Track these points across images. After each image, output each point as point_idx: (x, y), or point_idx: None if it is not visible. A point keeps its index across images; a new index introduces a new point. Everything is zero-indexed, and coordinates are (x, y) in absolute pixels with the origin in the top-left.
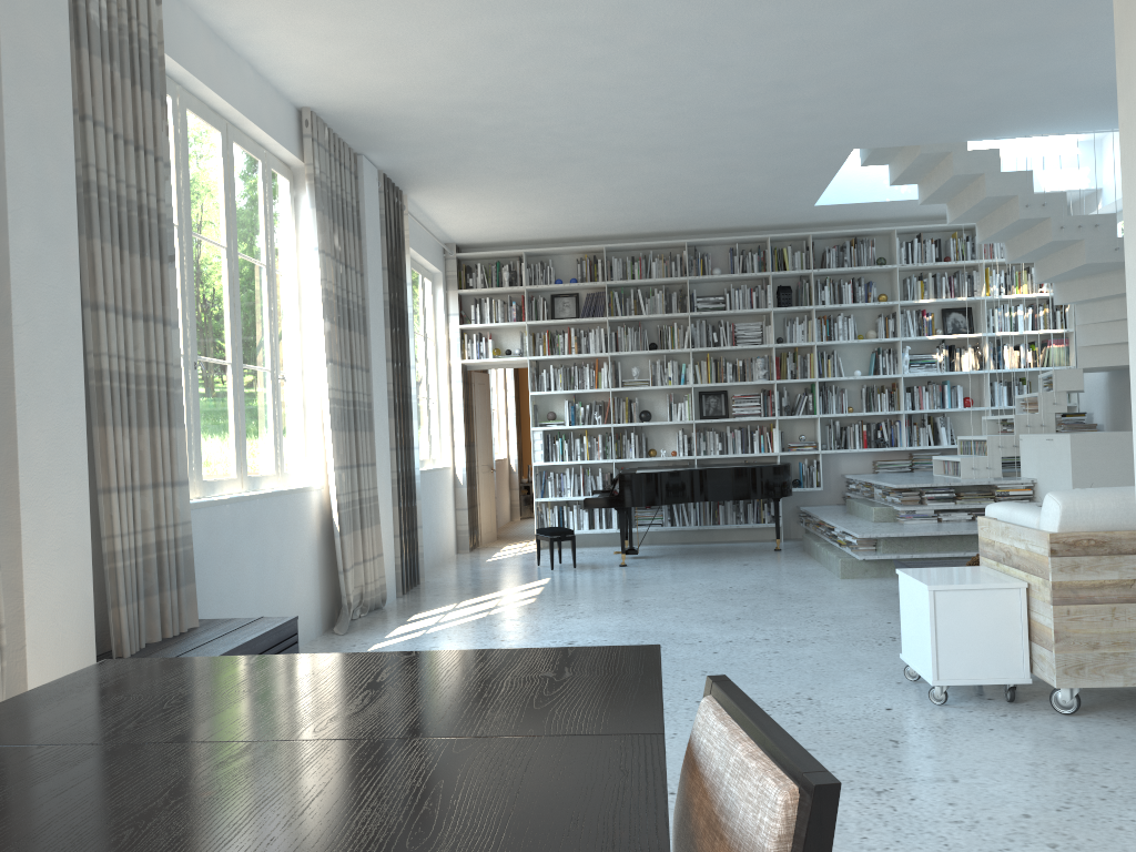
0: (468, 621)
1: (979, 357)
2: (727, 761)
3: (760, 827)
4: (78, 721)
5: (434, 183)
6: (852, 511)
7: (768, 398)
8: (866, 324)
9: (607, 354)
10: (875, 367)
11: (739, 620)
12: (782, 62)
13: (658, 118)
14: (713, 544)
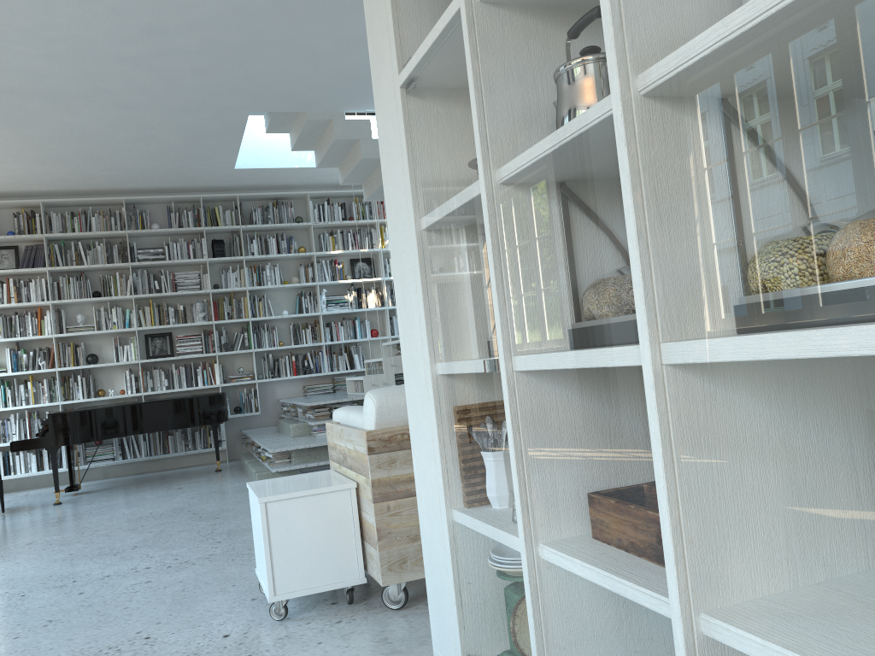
0: None
1: (380, 297)
2: None
3: None
4: None
5: None
6: (280, 430)
7: (209, 337)
8: (291, 272)
9: (48, 302)
10: (300, 307)
11: (134, 549)
12: (145, 2)
13: (37, 56)
14: (164, 471)
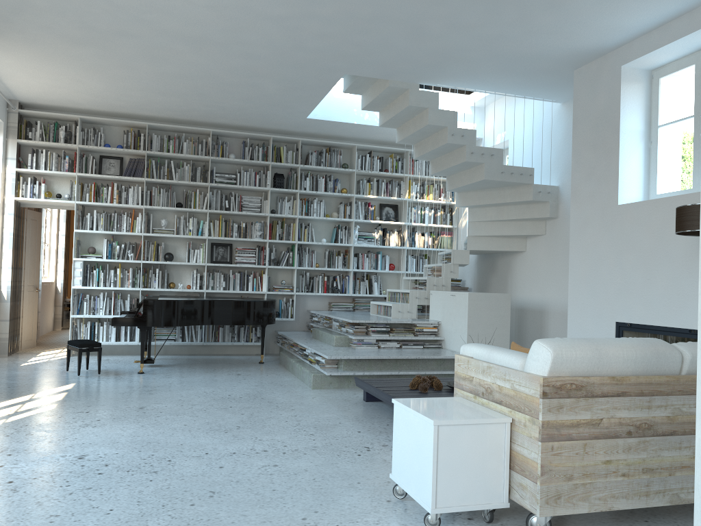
0: None
1: (401, 238)
2: None
3: None
4: None
5: None
6: (317, 337)
7: (261, 252)
8: (332, 208)
9: (142, 206)
10: (336, 238)
11: (239, 429)
12: None
13: (203, 6)
14: (213, 356)
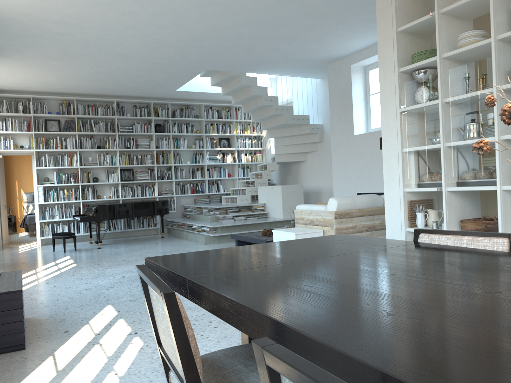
0: (55, 275)
1: (233, 157)
2: (460, 242)
3: (497, 250)
4: (232, 265)
5: (4, 55)
6: (195, 219)
7: (152, 172)
8: (191, 142)
9: (77, 150)
10: (195, 160)
11: None
12: (204, 30)
13: (139, 43)
14: (129, 237)
